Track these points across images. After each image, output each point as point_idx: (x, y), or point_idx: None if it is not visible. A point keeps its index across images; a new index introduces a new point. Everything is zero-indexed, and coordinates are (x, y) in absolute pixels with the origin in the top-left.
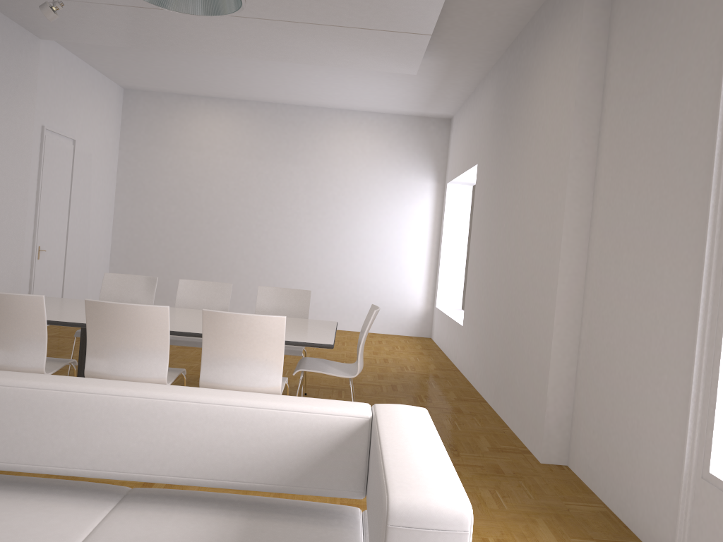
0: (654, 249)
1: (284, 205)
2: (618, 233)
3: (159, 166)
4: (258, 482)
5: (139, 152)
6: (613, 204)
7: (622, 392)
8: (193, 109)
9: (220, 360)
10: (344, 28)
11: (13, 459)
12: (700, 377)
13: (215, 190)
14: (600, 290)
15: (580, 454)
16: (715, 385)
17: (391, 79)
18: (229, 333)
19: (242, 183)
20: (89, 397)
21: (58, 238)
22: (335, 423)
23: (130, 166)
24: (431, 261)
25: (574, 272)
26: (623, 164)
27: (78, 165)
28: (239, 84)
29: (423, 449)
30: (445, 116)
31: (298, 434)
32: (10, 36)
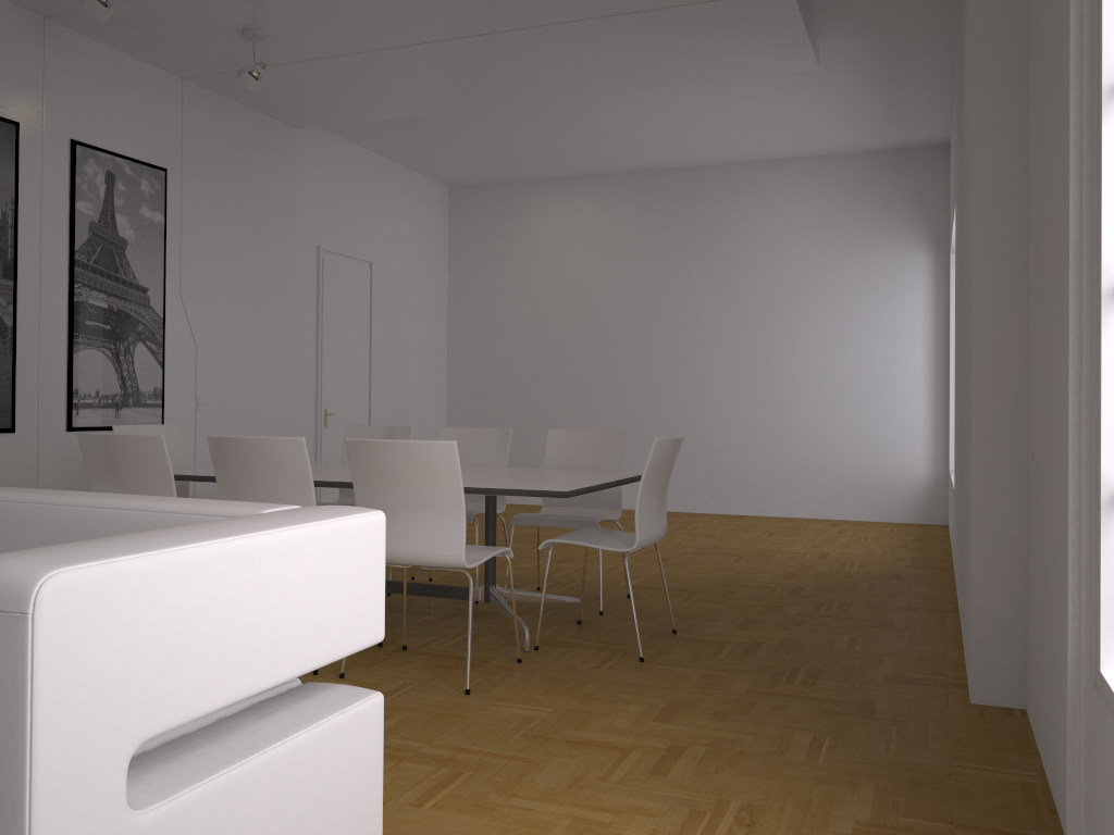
0: (1059, 250)
1: (681, 323)
2: (1041, 244)
3: (500, 288)
4: None
5: (474, 273)
6: (1037, 192)
7: (1049, 546)
8: (541, 199)
9: None
10: (653, 12)
11: None
12: (1080, 477)
13: (579, 314)
14: (1034, 361)
15: (1031, 683)
16: (1099, 487)
17: (801, 90)
18: (382, 472)
19: (616, 298)
20: None
21: (355, 397)
22: None
23: (463, 294)
24: (935, 392)
25: (1004, 339)
26: (1041, 111)
27: (380, 297)
28: (587, 148)
29: (190, 533)
30: (938, 141)
31: None
32: (250, 130)
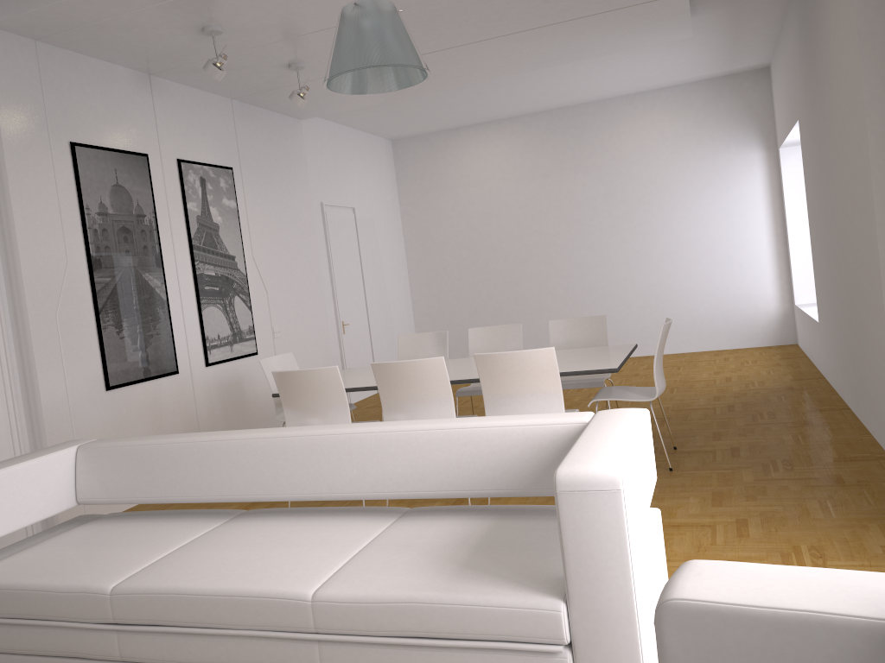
0: None
1: (582, 222)
2: None
3: (441, 212)
4: (501, 489)
5: (419, 203)
6: None
7: None
8: (464, 142)
9: (501, 400)
10: (586, 18)
11: (317, 490)
12: None
13: (504, 224)
14: None
15: None
16: None
17: (670, 47)
18: (503, 372)
19: (531, 209)
20: (360, 436)
21: (358, 309)
22: (556, 431)
23: (413, 220)
24: (777, 249)
25: None
26: None
27: (362, 232)
28: (503, 102)
29: (612, 438)
30: (760, 66)
31: (526, 444)
32: (274, 127)
